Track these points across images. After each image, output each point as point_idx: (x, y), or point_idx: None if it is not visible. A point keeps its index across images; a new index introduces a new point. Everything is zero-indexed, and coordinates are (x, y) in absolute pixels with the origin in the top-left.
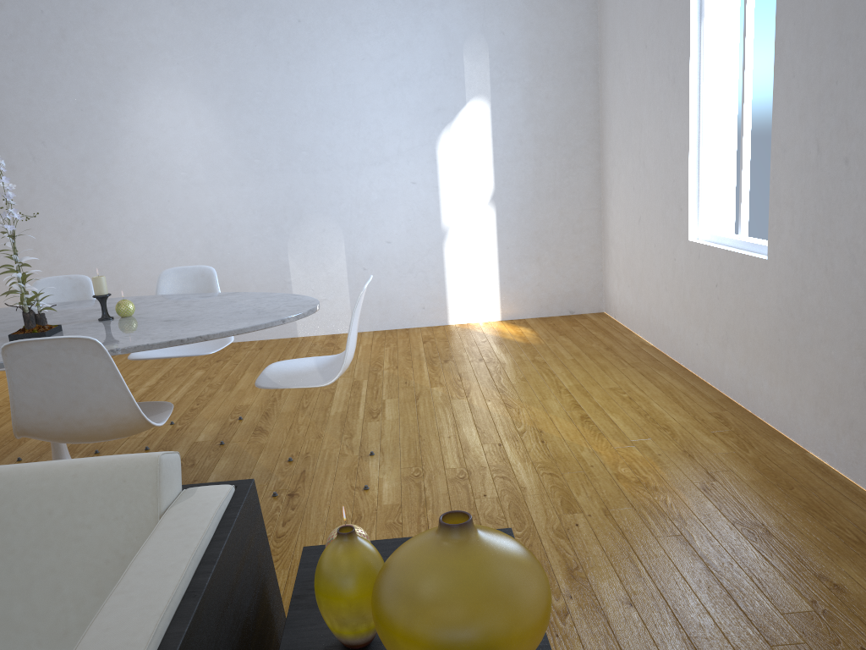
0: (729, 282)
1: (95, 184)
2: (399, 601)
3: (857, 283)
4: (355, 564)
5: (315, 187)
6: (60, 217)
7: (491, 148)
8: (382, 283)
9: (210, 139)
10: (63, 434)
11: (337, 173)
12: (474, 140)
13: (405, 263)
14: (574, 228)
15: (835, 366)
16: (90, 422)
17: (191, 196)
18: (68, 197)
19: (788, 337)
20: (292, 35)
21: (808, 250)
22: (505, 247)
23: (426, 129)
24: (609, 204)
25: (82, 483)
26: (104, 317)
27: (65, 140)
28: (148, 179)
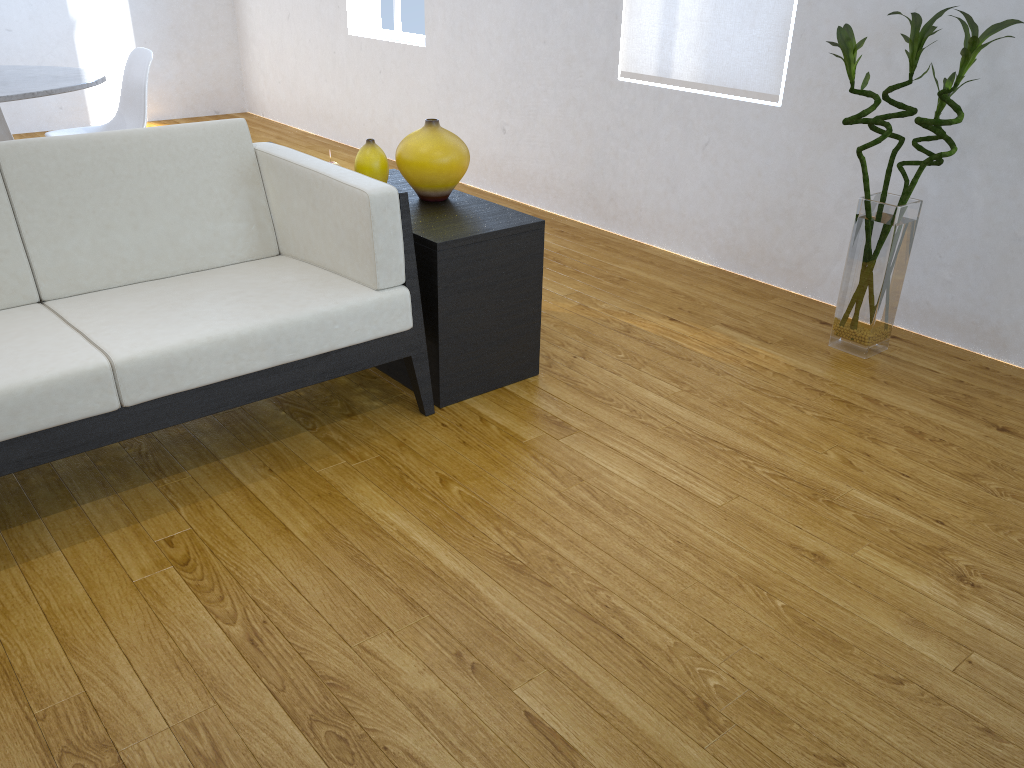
0: (392, 68)
1: None
2: (423, 149)
3: (493, 59)
4: (380, 153)
5: None
6: None
7: None
8: None
9: None
10: None
11: None
12: None
13: (33, 56)
14: (211, 25)
15: (481, 120)
16: None
17: None
18: None
19: (446, 105)
20: None
21: (458, 38)
22: (143, 42)
23: None
24: (245, 0)
25: (210, 133)
26: None
27: None
28: None
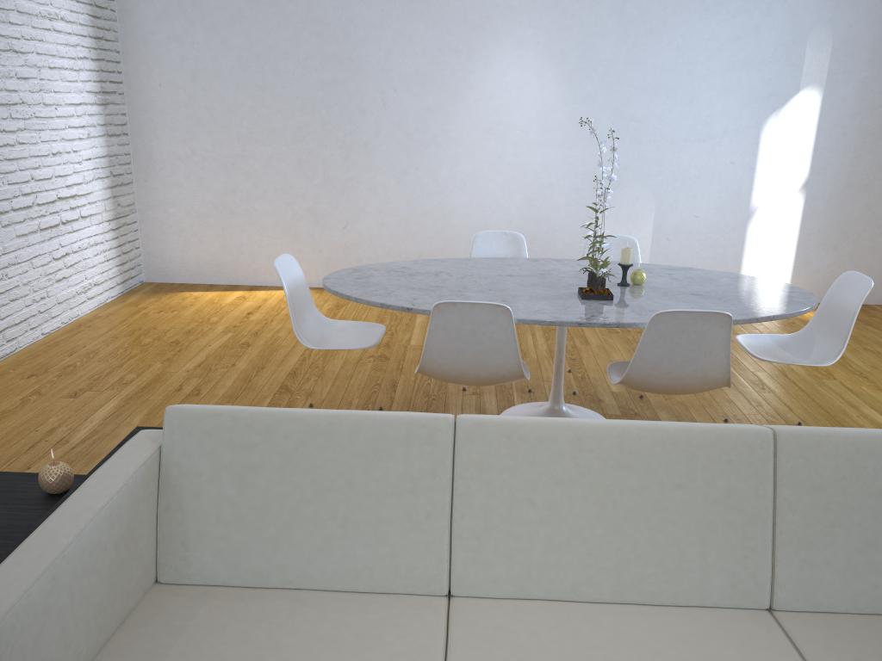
0: None
1: (435, 134)
2: None
3: None
4: None
5: (638, 157)
6: (397, 161)
7: (814, 137)
8: (682, 255)
9: (548, 102)
10: (661, 386)
11: (661, 146)
12: (799, 128)
13: (707, 238)
14: (877, 222)
15: None
16: (690, 380)
17: (520, 154)
18: (408, 144)
19: None
20: (646, 10)
21: None
22: (806, 233)
23: (755, 112)
24: None
25: None
26: (624, 283)
27: (415, 90)
28: (484, 134)
